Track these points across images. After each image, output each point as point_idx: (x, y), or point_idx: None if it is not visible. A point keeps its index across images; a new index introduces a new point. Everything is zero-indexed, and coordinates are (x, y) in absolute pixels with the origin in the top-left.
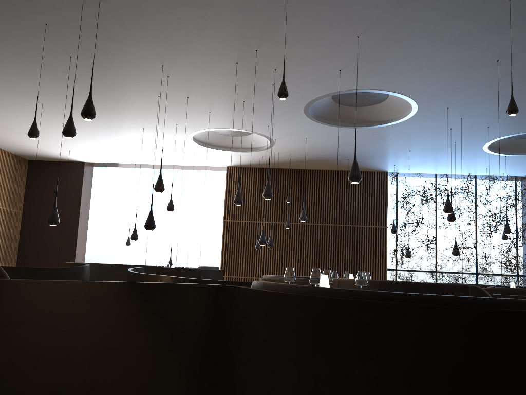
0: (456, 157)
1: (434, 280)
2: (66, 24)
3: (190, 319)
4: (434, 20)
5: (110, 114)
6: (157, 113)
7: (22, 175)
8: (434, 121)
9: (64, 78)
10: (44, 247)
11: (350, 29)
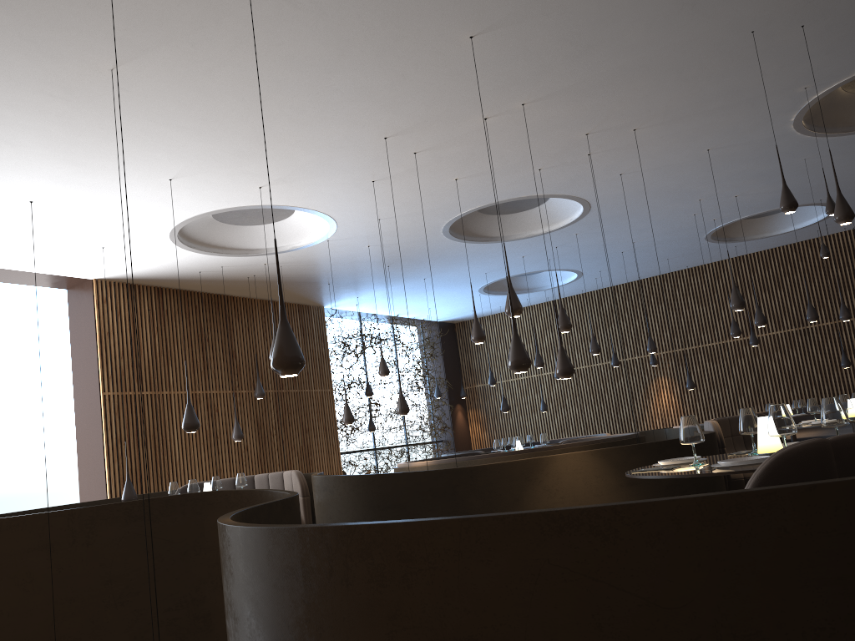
0: (441, 292)
1: (374, 461)
2: (608, 6)
3: None
4: (759, 156)
5: (196, 138)
6: (290, 162)
7: None
8: (535, 245)
9: (345, 54)
10: None
11: (721, 142)
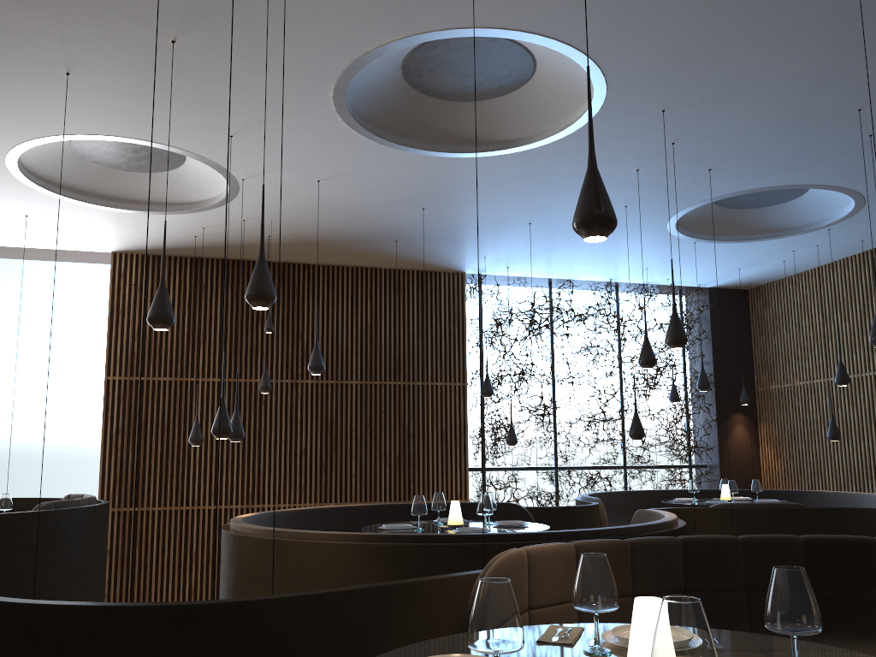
0: (609, 242)
1: (554, 485)
2: None
3: None
4: None
5: None
6: None
7: None
8: (617, 146)
9: None
10: None
11: None
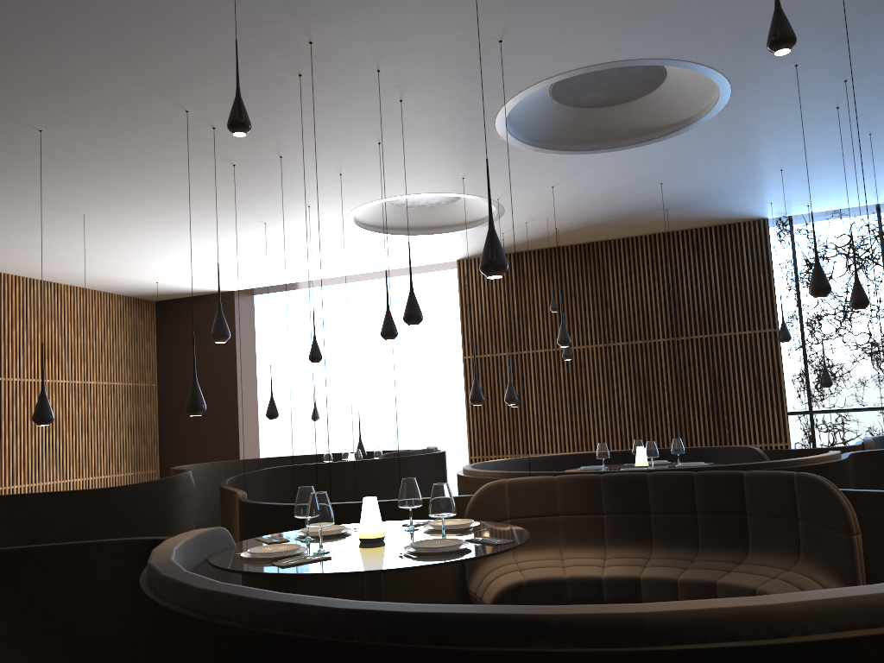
0: None
1: None
2: None
3: (107, 611)
4: None
5: (194, 211)
6: (262, 194)
7: (149, 327)
8: (787, 99)
9: (69, 167)
10: (194, 437)
11: None
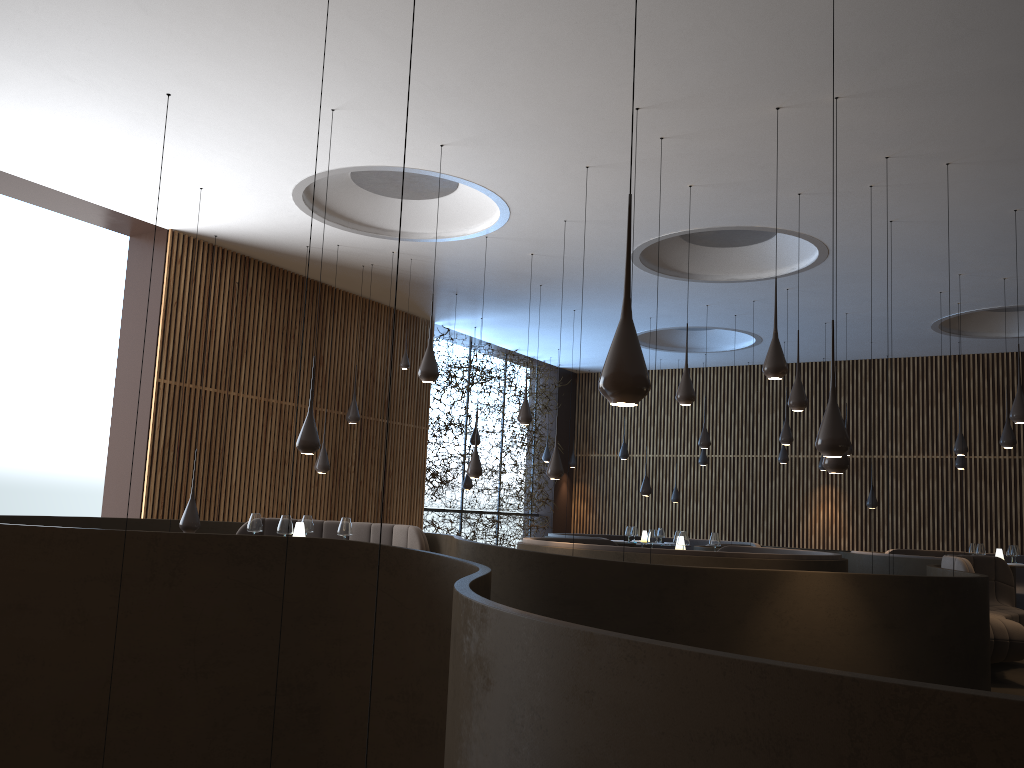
0: (583, 331)
1: (457, 526)
2: None
3: None
4: None
5: (395, 56)
6: (499, 117)
7: None
8: (729, 294)
9: None
10: None
11: None
